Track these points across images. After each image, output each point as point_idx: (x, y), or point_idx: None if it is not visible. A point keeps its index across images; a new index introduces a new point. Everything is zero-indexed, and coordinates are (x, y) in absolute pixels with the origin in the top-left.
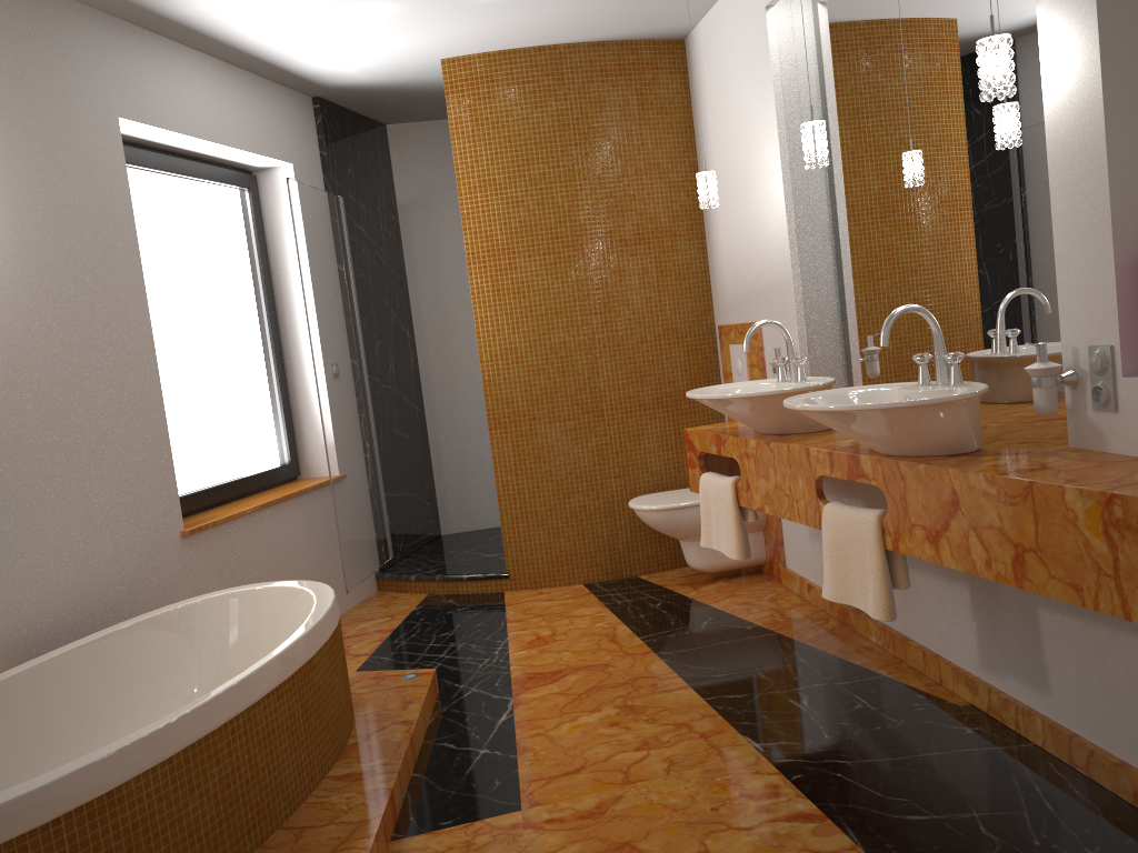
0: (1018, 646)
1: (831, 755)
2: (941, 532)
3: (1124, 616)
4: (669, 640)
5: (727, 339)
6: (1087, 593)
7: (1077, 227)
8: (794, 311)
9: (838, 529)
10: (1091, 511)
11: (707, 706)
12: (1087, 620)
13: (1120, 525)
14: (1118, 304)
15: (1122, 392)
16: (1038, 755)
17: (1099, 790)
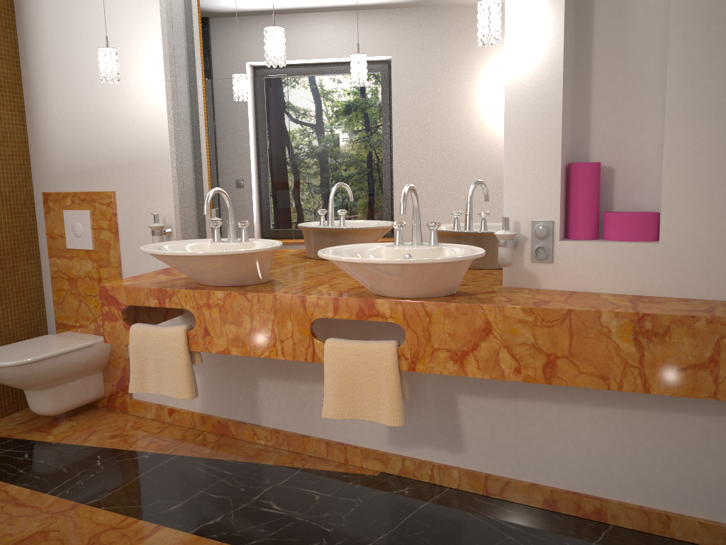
0: (434, 424)
1: (353, 544)
2: (469, 352)
3: (643, 391)
4: (83, 487)
5: (58, 205)
6: (613, 380)
7: (529, 142)
8: (170, 184)
9: (346, 359)
10: (624, 326)
11: (202, 539)
12: (507, 398)
13: (649, 334)
14: (560, 195)
15: (558, 250)
16: (461, 494)
17: (517, 505)
